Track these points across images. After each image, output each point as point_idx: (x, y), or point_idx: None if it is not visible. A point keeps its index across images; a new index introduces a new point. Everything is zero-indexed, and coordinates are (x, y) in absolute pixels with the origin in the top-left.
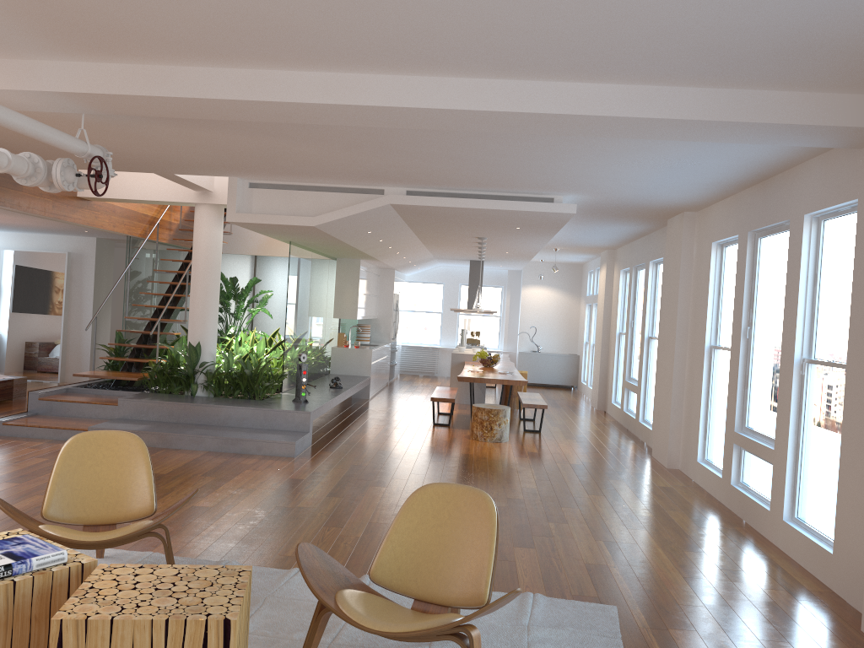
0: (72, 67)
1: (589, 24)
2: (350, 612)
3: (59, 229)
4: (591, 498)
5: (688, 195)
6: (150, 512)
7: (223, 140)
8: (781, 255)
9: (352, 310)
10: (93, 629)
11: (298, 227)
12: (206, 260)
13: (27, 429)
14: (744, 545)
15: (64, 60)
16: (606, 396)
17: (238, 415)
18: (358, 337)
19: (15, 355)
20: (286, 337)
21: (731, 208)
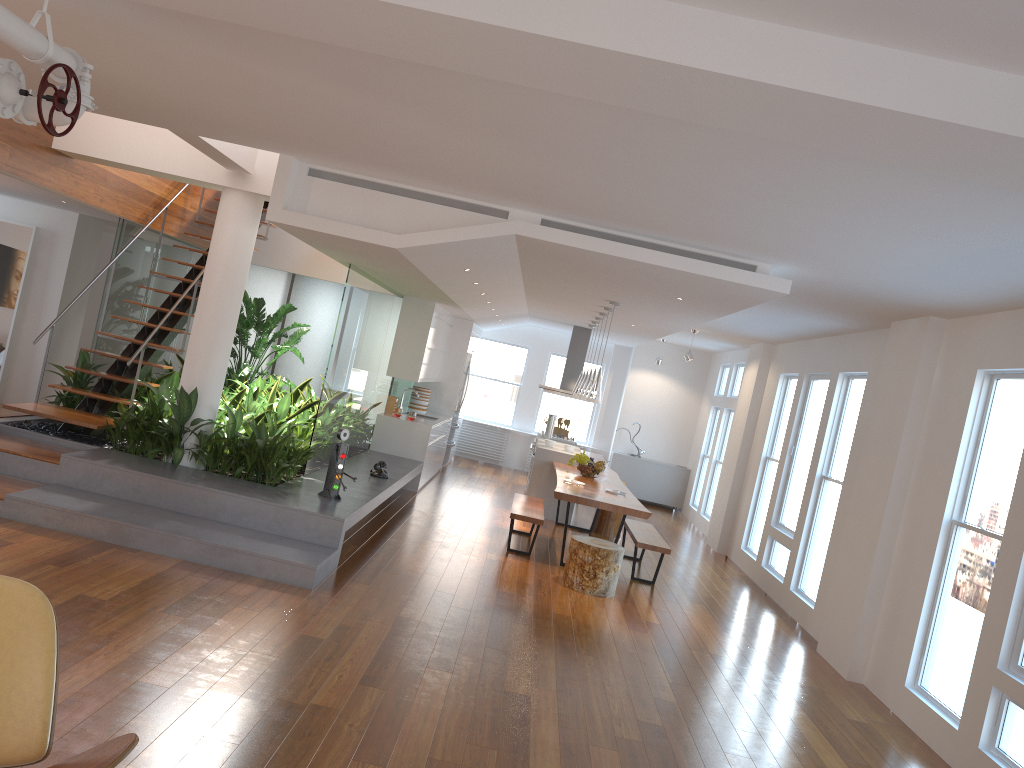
0: None
1: None
2: None
3: (26, 193)
4: (761, 735)
5: (965, 295)
6: (36, 757)
7: (285, 85)
8: None
9: (413, 368)
10: None
11: (371, 246)
12: (226, 271)
13: None
14: None
15: None
16: (731, 536)
17: (236, 507)
18: (412, 404)
19: None
20: (322, 397)
21: None
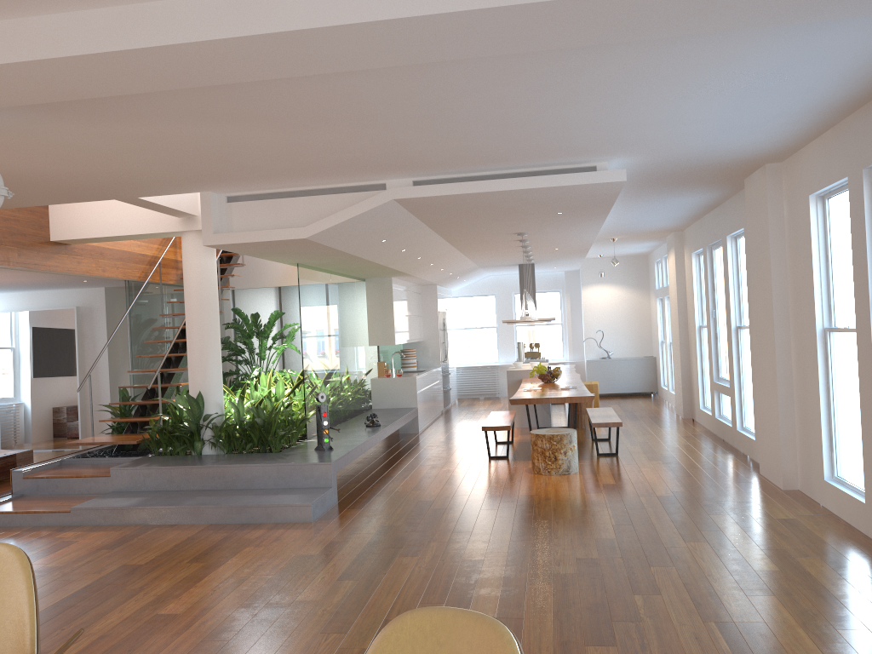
0: None
1: None
2: None
3: (57, 283)
4: (689, 547)
5: (770, 136)
6: None
7: (154, 136)
8: None
9: (388, 334)
10: None
11: (289, 242)
12: (199, 295)
13: (3, 516)
14: None
15: None
16: (692, 401)
17: (247, 475)
18: (403, 364)
19: (33, 424)
20: (305, 374)
21: (833, 145)
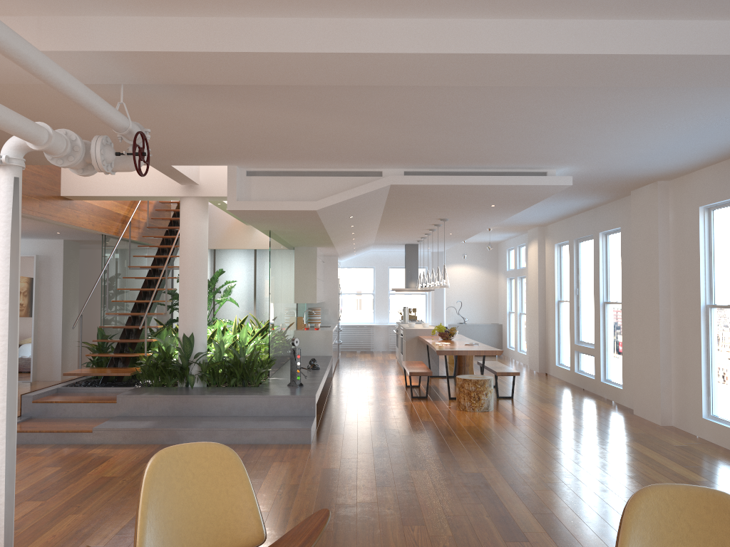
0: (129, 23)
1: None
2: None
3: (31, 233)
4: (629, 464)
5: (683, 161)
6: (260, 541)
7: (252, 118)
8: None
9: (311, 294)
10: None
11: (297, 212)
12: (194, 251)
13: (26, 434)
14: None
15: (120, 14)
16: (546, 359)
17: (241, 404)
18: (310, 320)
19: None
20: (270, 323)
21: (728, 172)
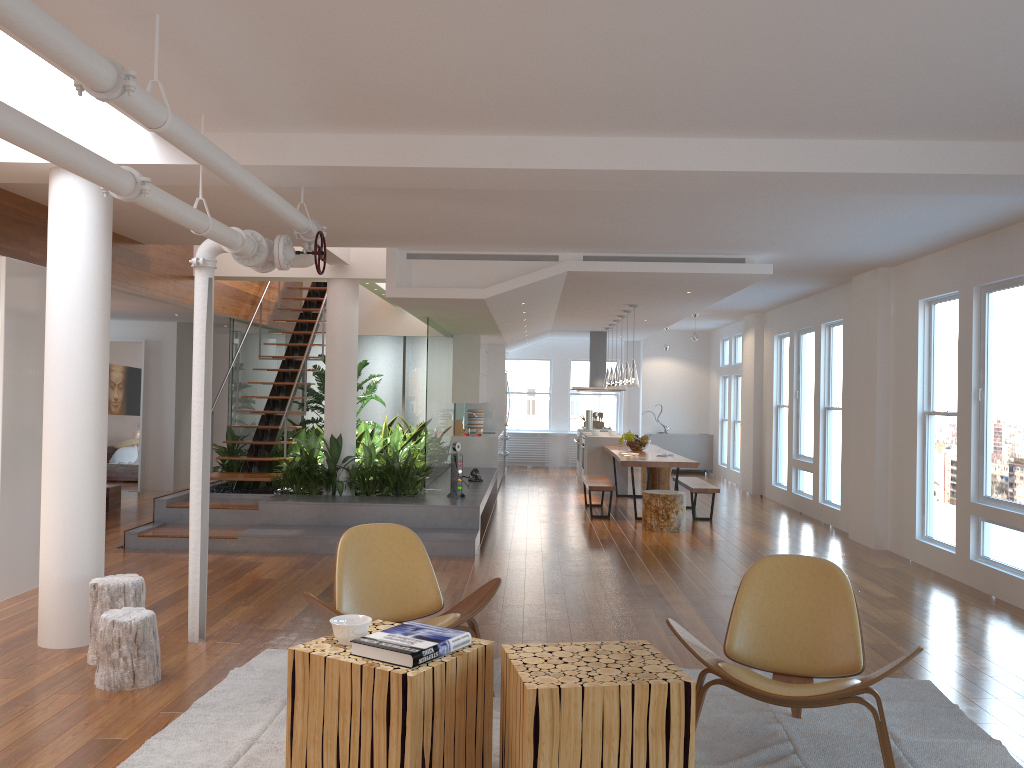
0: (322, 140)
1: (913, 85)
2: (749, 681)
3: (144, 314)
4: None
5: (896, 250)
6: (439, 607)
7: (422, 209)
8: (1020, 310)
9: (473, 392)
10: (566, 697)
11: (463, 300)
12: (343, 341)
13: (167, 540)
14: (1011, 619)
15: (314, 132)
16: (761, 478)
17: (397, 514)
18: (470, 425)
19: None
20: (427, 425)
21: (946, 262)
